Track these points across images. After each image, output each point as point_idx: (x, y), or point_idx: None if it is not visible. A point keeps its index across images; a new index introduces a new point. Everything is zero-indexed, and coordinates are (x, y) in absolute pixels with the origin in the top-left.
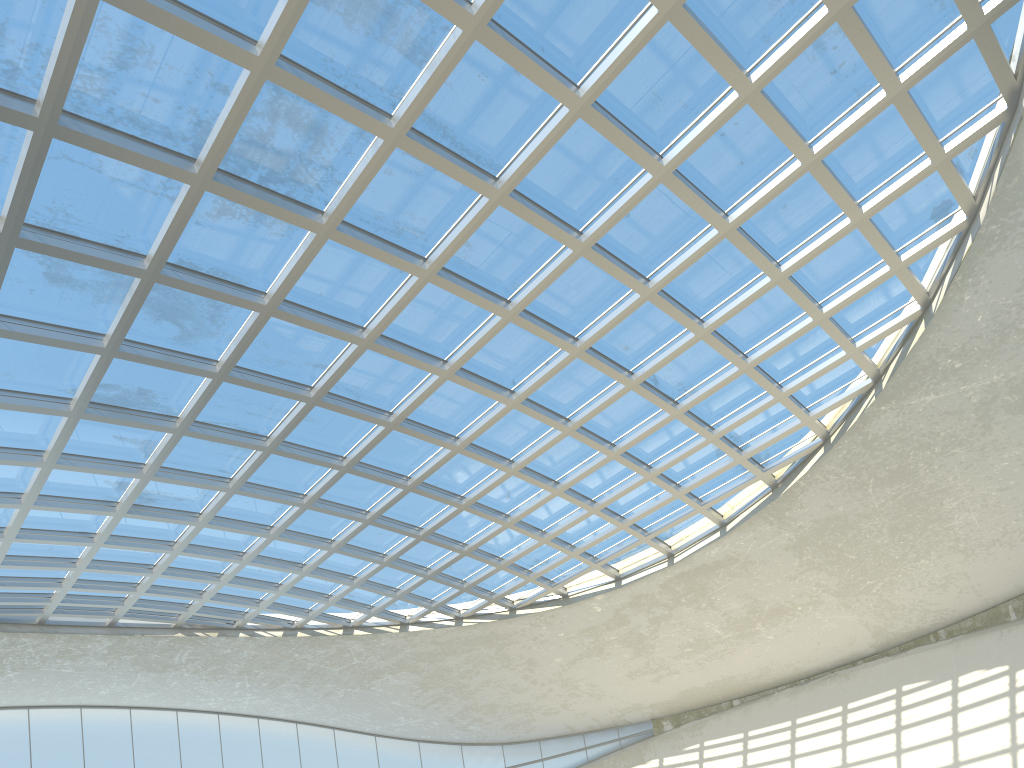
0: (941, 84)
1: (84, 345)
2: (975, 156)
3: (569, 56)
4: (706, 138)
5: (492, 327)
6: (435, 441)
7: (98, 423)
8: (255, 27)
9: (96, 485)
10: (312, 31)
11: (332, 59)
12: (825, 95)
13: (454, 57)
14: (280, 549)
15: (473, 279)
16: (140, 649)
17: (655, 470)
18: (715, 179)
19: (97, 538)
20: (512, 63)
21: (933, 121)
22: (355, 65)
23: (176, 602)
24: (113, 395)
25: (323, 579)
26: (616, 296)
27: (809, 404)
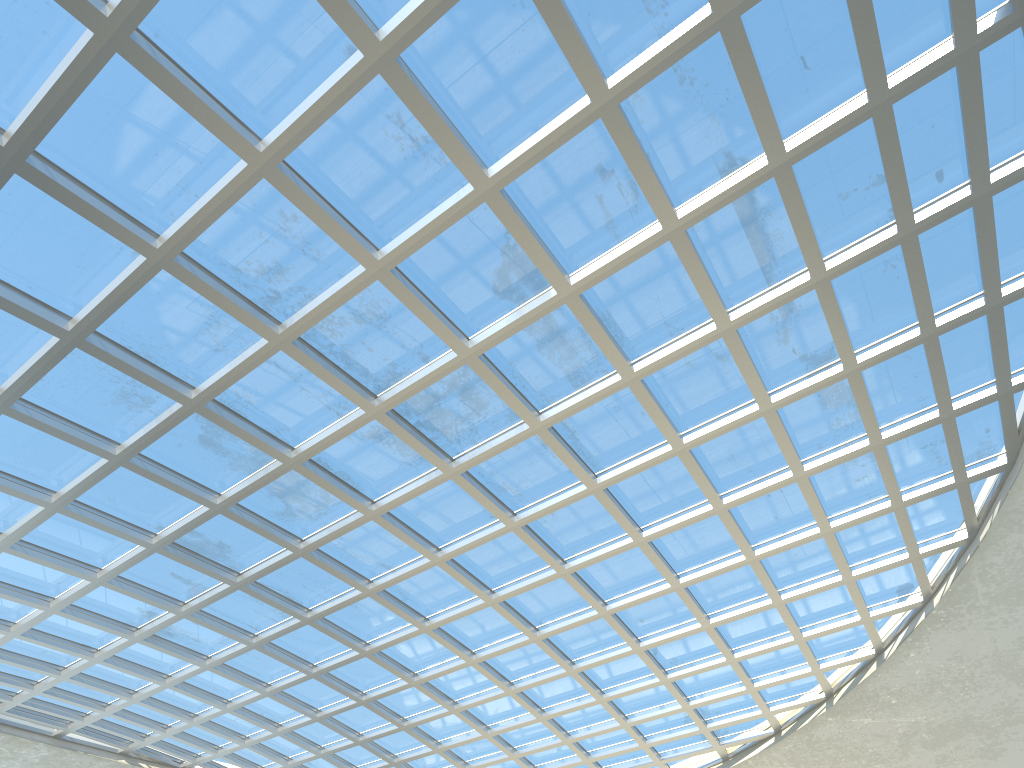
0: (926, 508)
1: (201, 497)
2: (936, 560)
3: (683, 415)
4: (760, 495)
5: (545, 577)
6: (456, 651)
7: (165, 559)
8: (472, 328)
9: (127, 608)
10: (511, 344)
11: (516, 364)
12: (847, 492)
13: (607, 392)
14: (265, 706)
15: (544, 538)
16: (74, 766)
17: (631, 721)
18: (753, 522)
19: (99, 654)
20: (646, 408)
21: (914, 530)
22: (530, 373)
23: (134, 729)
24: (194, 540)
25: (293, 742)
26: (649, 581)
27: (770, 700)
